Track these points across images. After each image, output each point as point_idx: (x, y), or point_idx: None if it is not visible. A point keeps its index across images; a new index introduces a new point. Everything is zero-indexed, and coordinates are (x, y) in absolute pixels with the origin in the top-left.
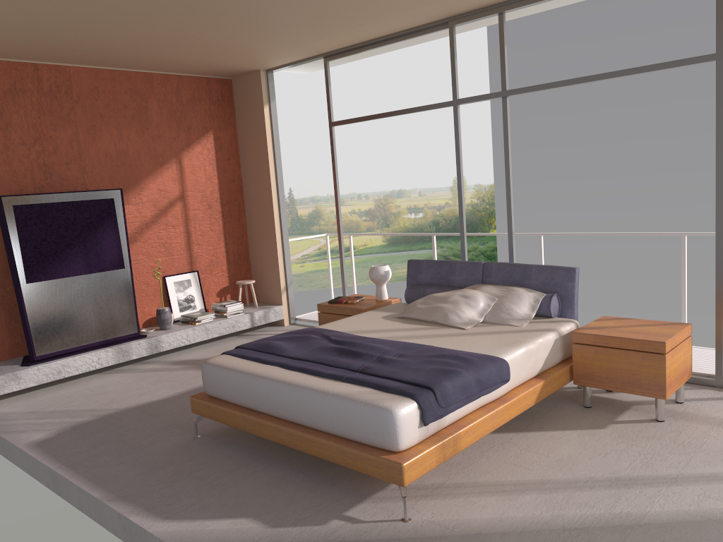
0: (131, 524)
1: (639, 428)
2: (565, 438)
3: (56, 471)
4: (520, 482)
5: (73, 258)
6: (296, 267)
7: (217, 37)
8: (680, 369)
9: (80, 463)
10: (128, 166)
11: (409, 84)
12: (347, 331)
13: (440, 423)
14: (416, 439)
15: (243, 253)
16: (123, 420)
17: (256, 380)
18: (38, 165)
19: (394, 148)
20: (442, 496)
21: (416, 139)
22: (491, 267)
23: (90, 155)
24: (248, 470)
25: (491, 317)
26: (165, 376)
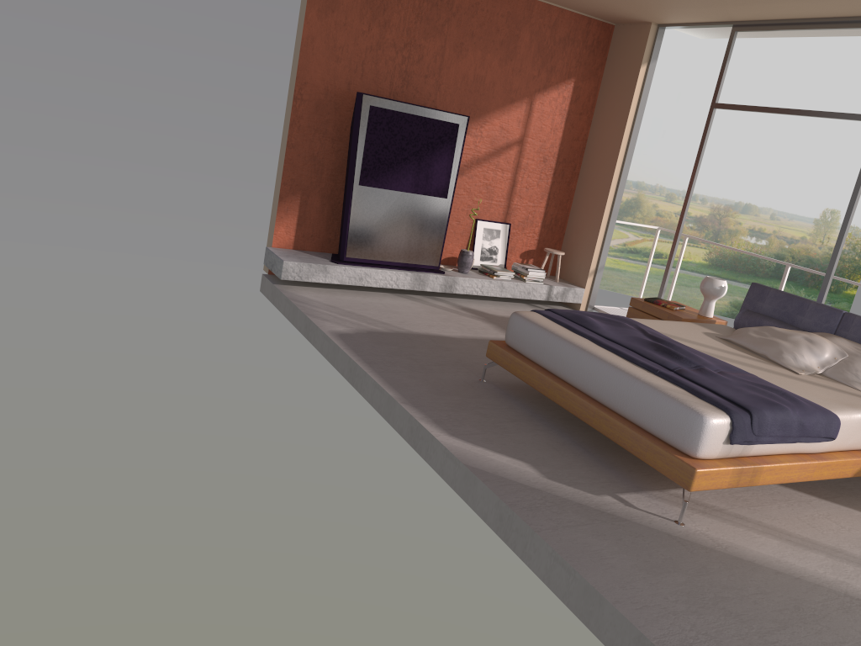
0: (420, 428)
1: None
2: None
3: (356, 362)
4: (809, 540)
5: (404, 173)
6: None
7: None
8: None
9: (376, 363)
10: (480, 94)
11: (809, 75)
12: (663, 333)
13: (745, 449)
14: (716, 453)
15: (560, 220)
16: (414, 342)
17: (565, 345)
18: (400, 71)
19: (759, 151)
20: (721, 519)
21: (792, 147)
22: (852, 320)
23: (448, 73)
24: (529, 425)
25: (832, 373)
26: (454, 317)
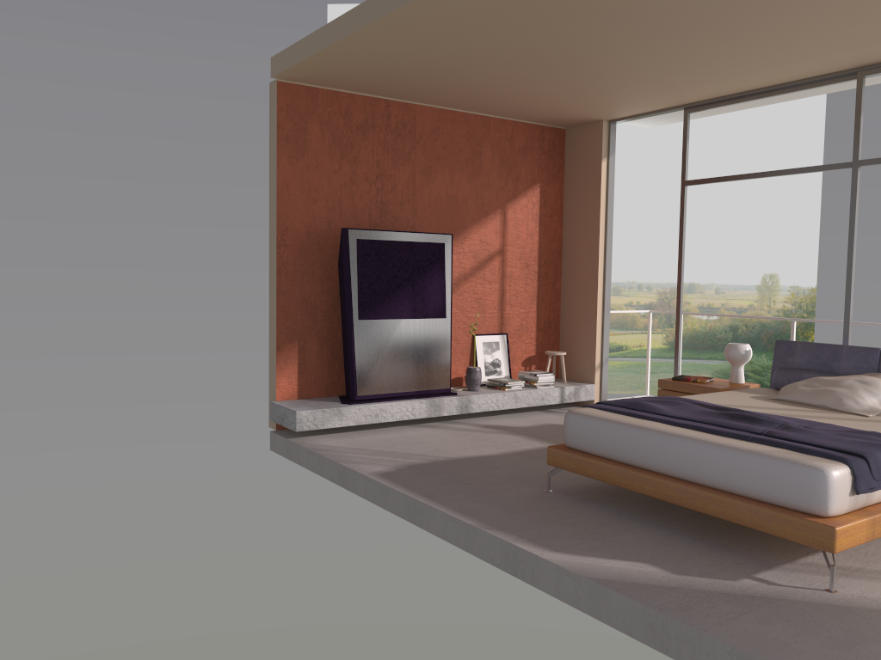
0: (518, 550)
1: None
2: None
3: (415, 498)
4: None
5: (401, 300)
6: None
7: (584, 80)
8: None
9: (435, 495)
10: (455, 212)
11: (717, 156)
12: (717, 404)
13: (868, 497)
14: (845, 507)
15: (553, 321)
16: (459, 467)
17: (639, 432)
18: (376, 202)
19: (689, 232)
20: (866, 578)
21: (719, 223)
22: None
23: (422, 197)
24: (622, 525)
25: None
26: (482, 436)
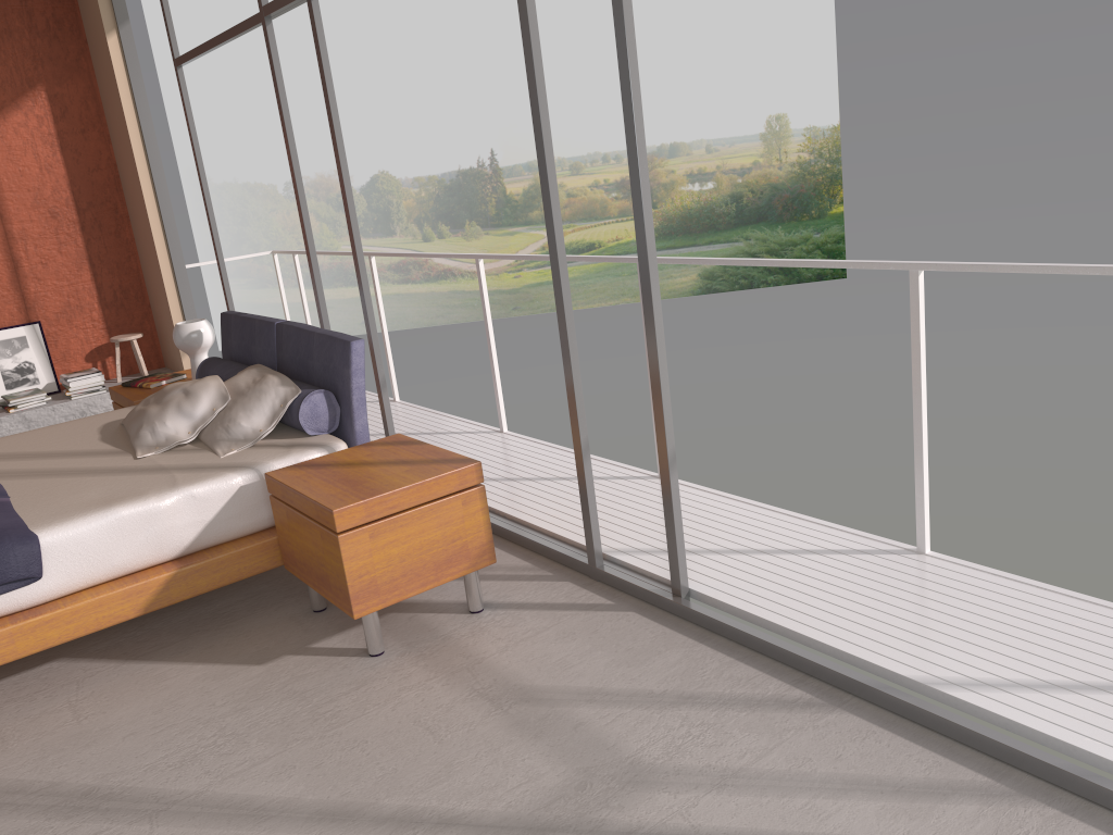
0: None
1: (314, 670)
2: (170, 682)
3: None
4: None
5: None
6: (507, 279)
7: None
8: (429, 555)
9: None
10: None
11: None
12: None
13: None
14: None
15: (133, 289)
16: None
17: None
18: None
19: (662, 72)
20: None
21: (699, 53)
22: (282, 333)
23: None
24: None
25: (206, 434)
26: None
